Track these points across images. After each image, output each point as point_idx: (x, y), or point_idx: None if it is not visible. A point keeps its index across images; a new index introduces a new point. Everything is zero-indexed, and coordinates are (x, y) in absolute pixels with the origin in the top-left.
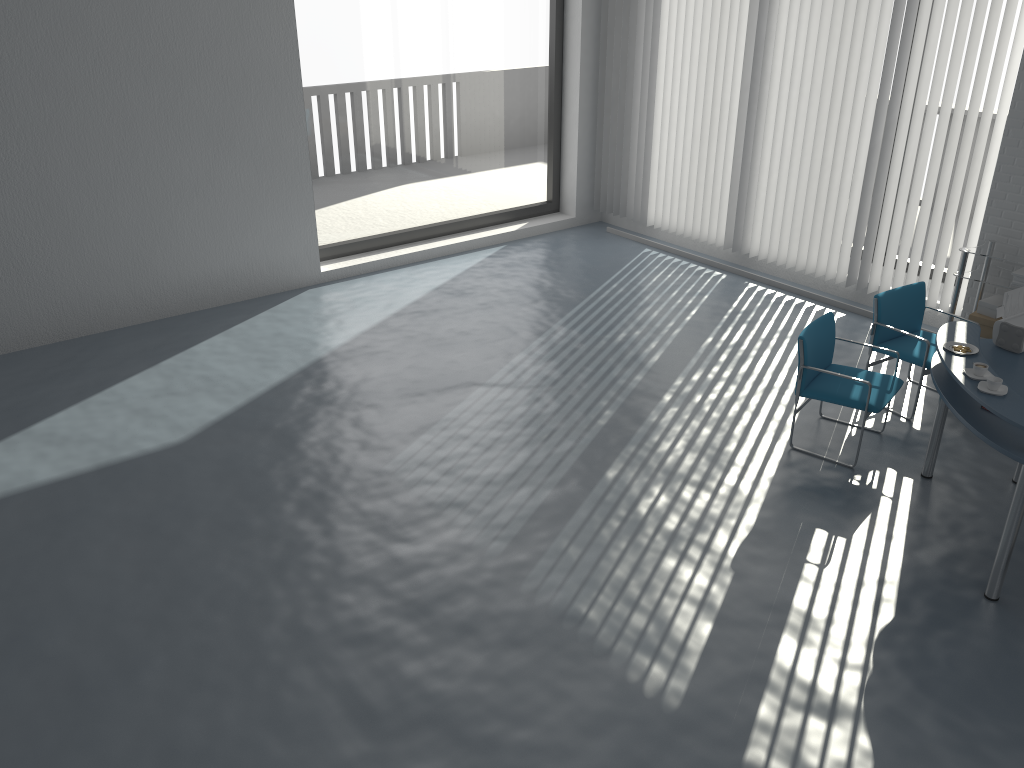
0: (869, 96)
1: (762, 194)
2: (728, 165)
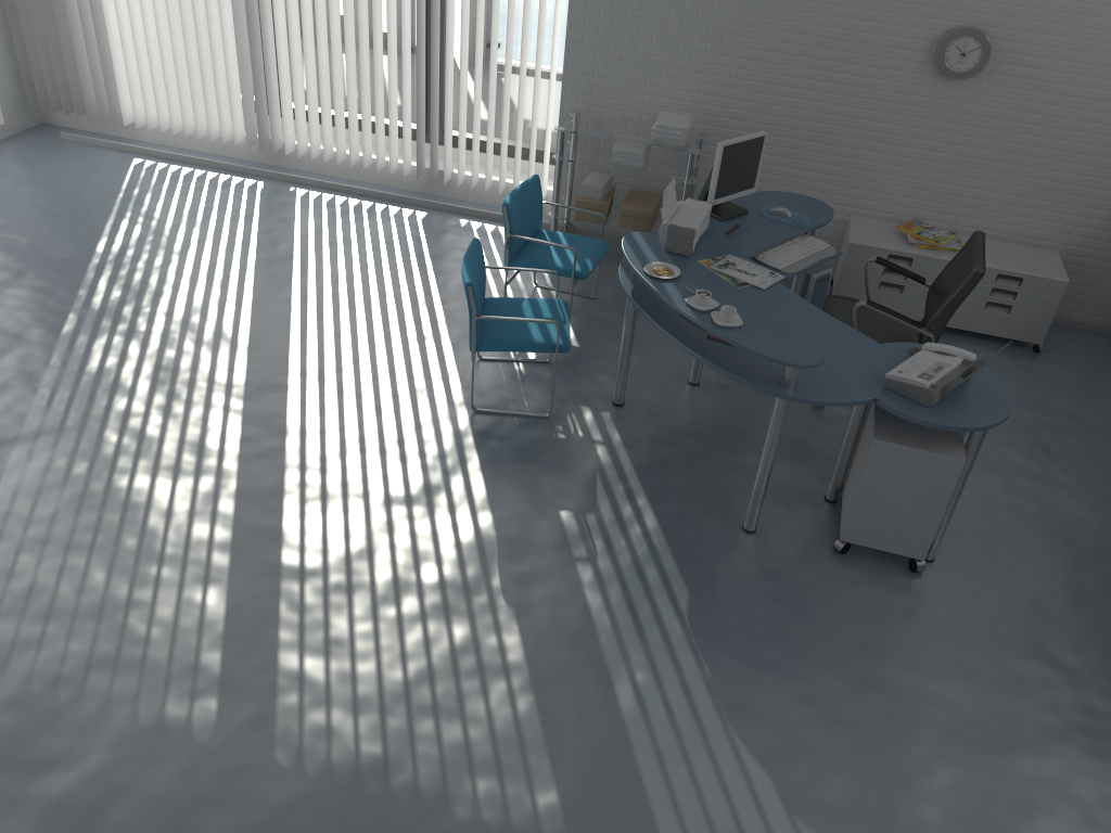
0: None
1: (285, 72)
2: (228, 35)
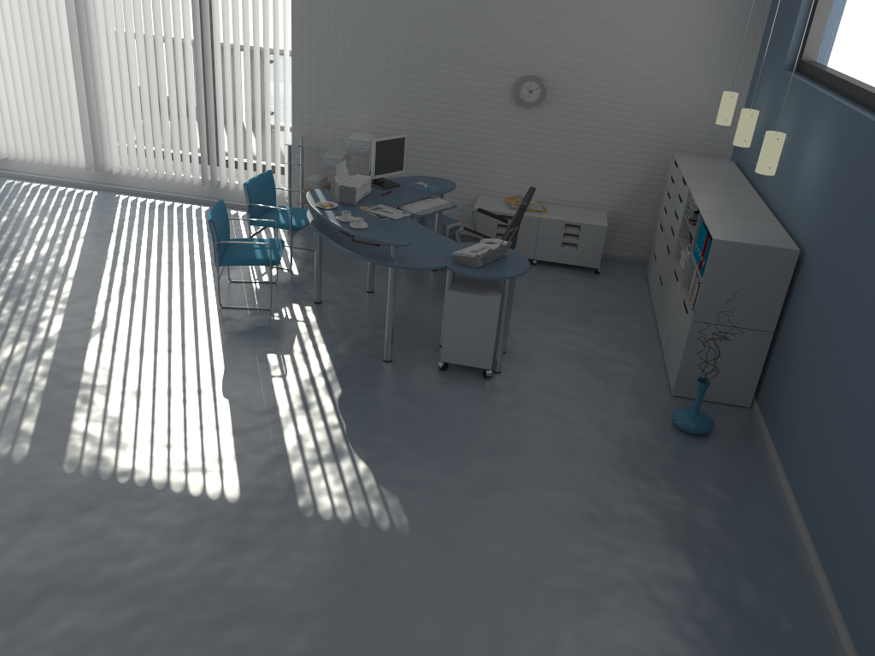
0: (186, 32)
1: (111, 119)
2: (72, 96)
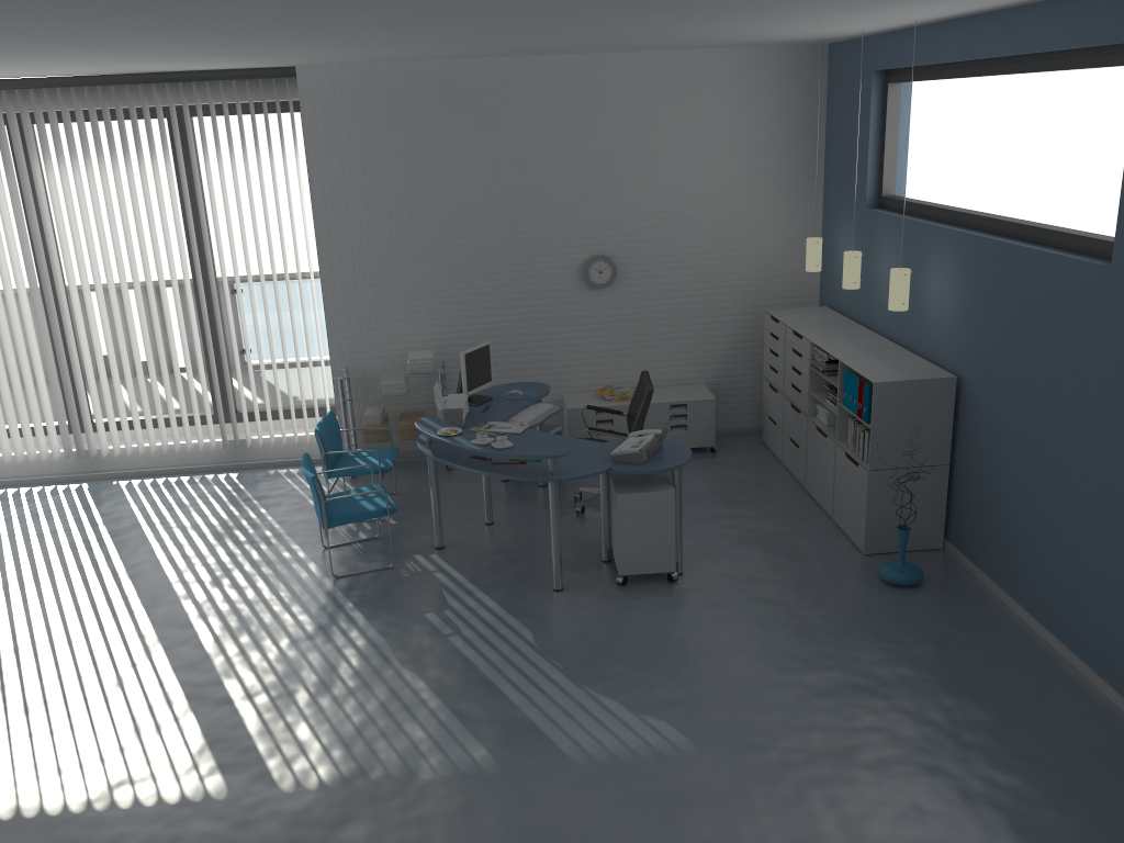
0: (185, 273)
1: (94, 391)
2: (39, 372)
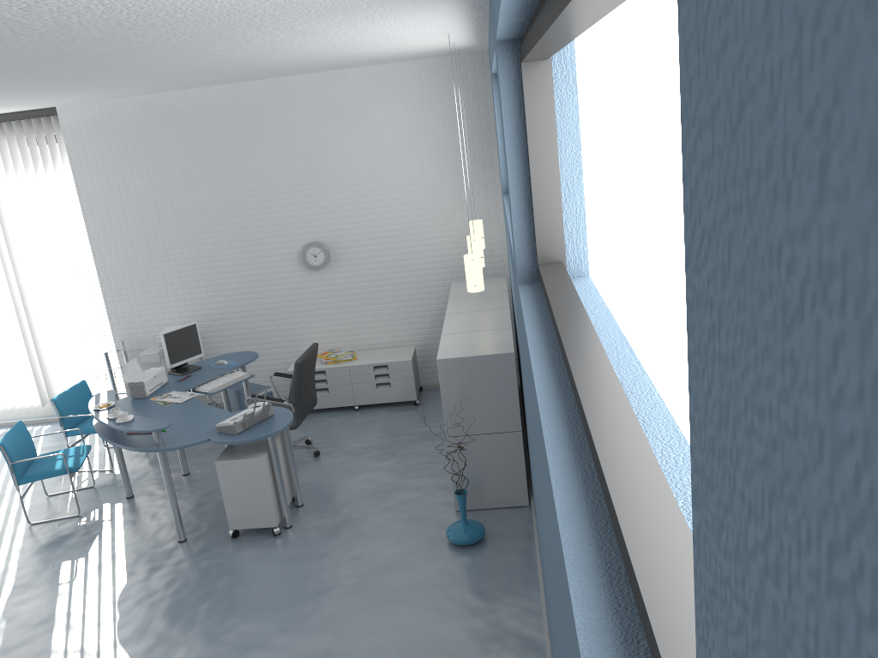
0: None
1: None
2: None
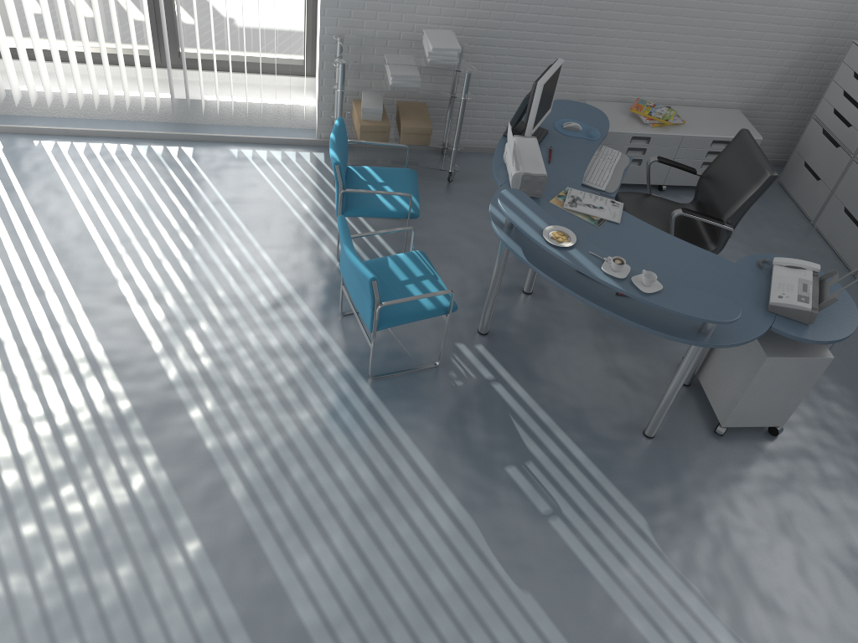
0: None
1: None
2: None
